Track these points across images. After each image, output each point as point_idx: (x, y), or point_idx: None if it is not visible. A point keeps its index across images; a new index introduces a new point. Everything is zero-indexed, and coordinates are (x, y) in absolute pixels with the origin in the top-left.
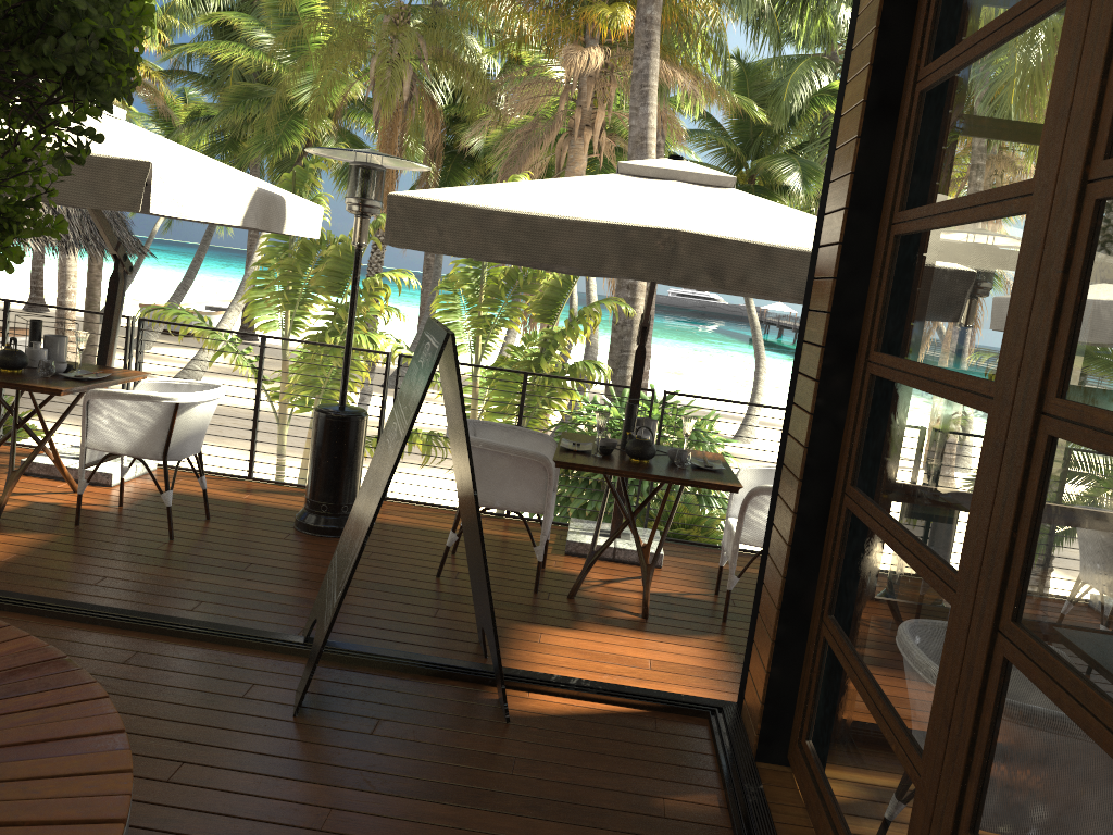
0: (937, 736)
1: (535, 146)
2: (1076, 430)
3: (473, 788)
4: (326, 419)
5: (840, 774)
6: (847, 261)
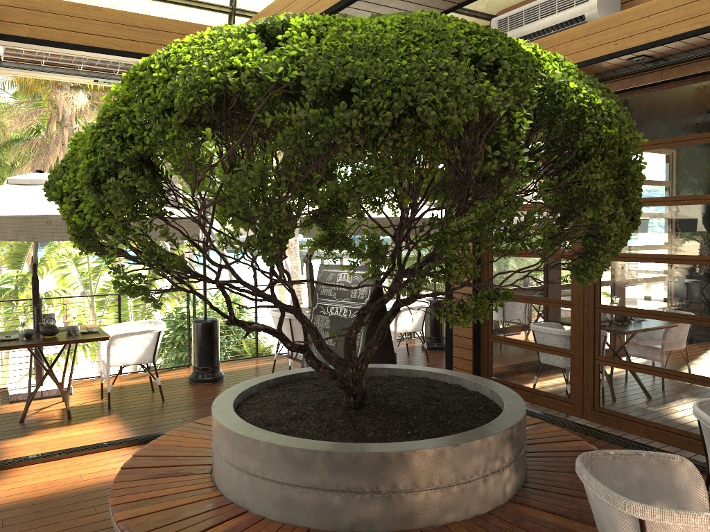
0: (578, 340)
1: (50, 154)
2: None
3: None
4: (206, 325)
5: (521, 375)
6: None
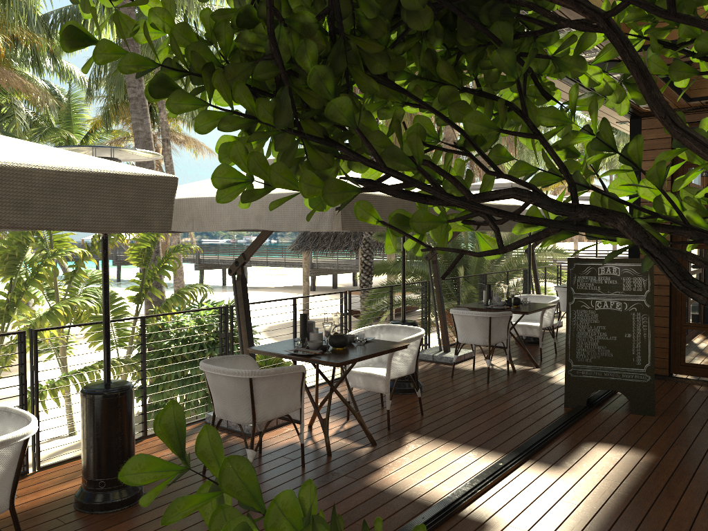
0: None
1: None
2: None
3: (702, 404)
4: None
5: None
6: None
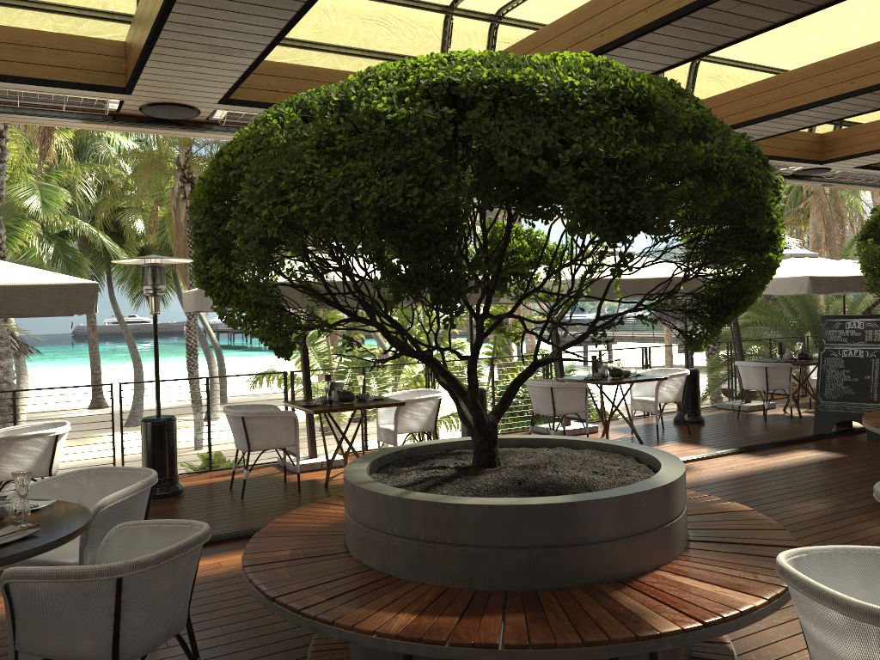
0: None
1: None
2: None
3: None
4: (693, 373)
5: None
6: None
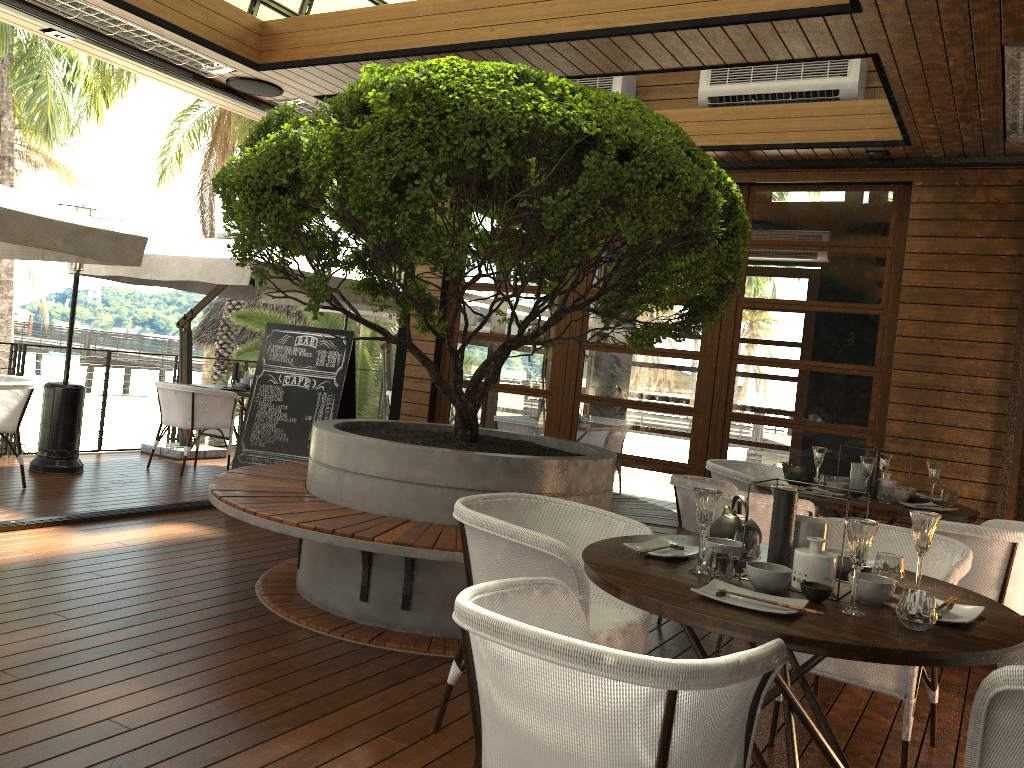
0: (553, 431)
1: None
2: (596, 347)
3: None
4: (72, 391)
5: None
6: (442, 297)
